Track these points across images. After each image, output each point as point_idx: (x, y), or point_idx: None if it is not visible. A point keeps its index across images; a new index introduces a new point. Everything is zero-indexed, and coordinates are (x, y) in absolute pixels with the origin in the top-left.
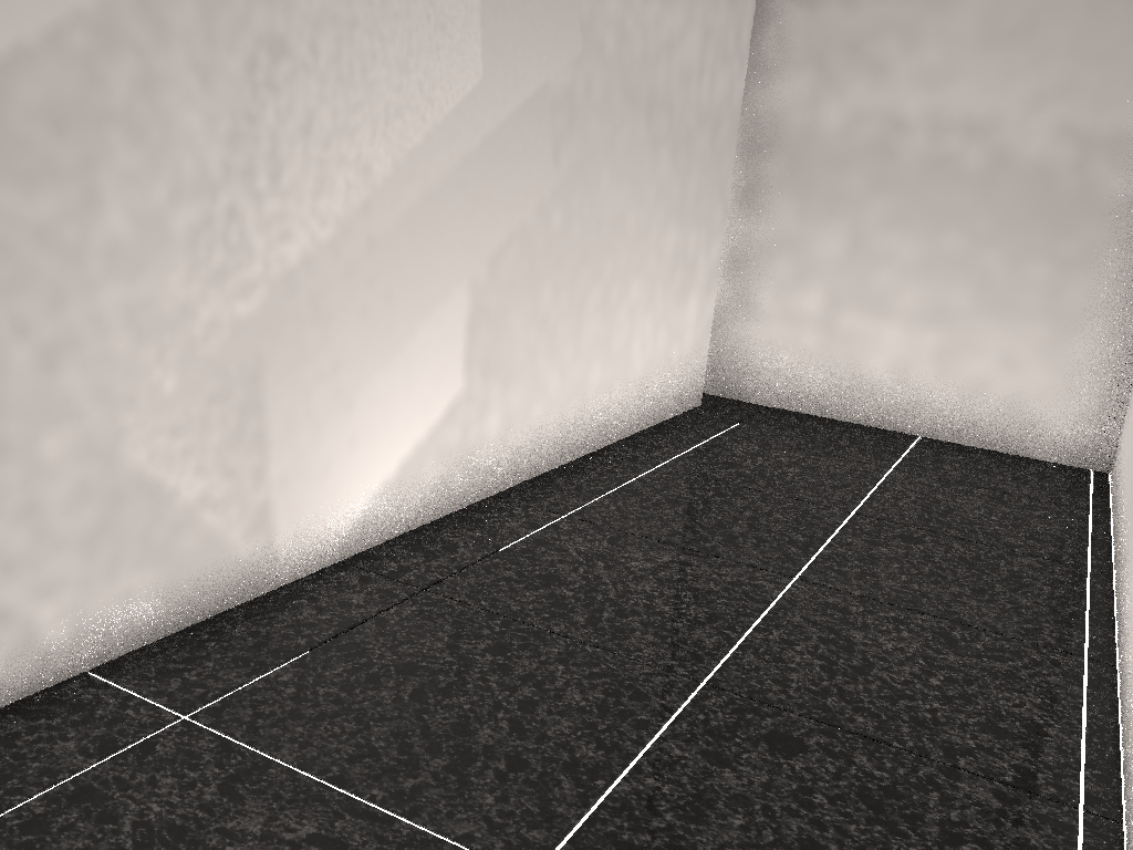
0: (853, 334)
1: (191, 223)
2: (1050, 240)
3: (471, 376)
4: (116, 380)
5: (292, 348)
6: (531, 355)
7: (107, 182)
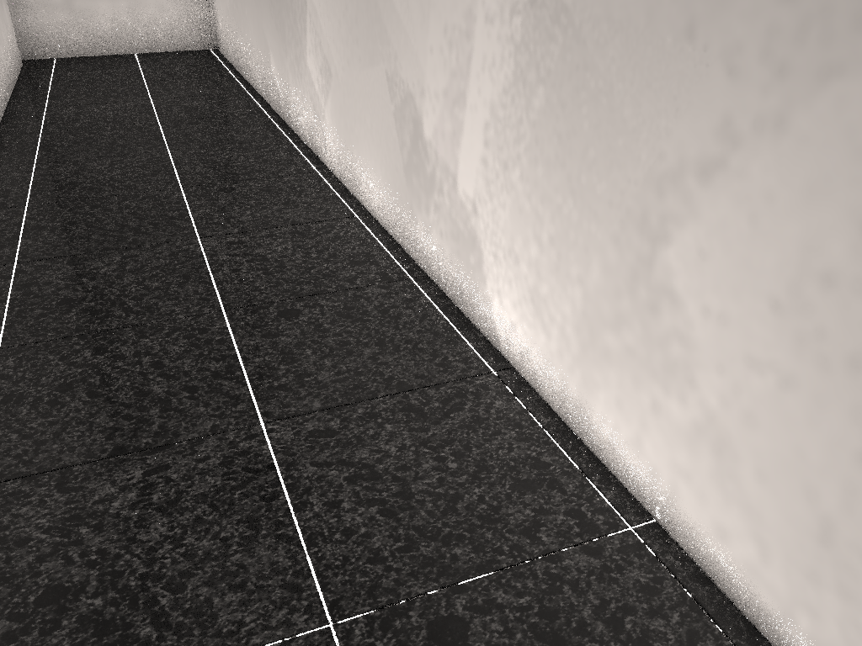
0: (84, 9)
1: None
2: None
3: None
4: None
5: None
6: None
7: None
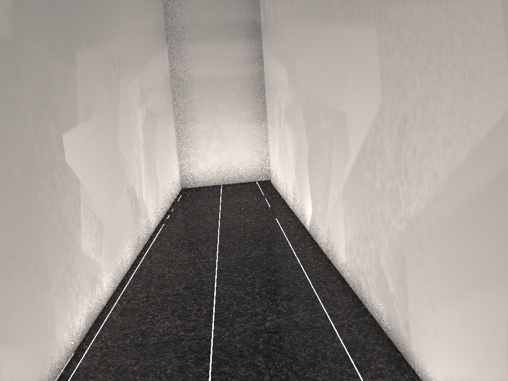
0: None
1: (389, 188)
2: None
3: None
4: (379, 234)
5: (413, 256)
6: None
7: (376, 171)
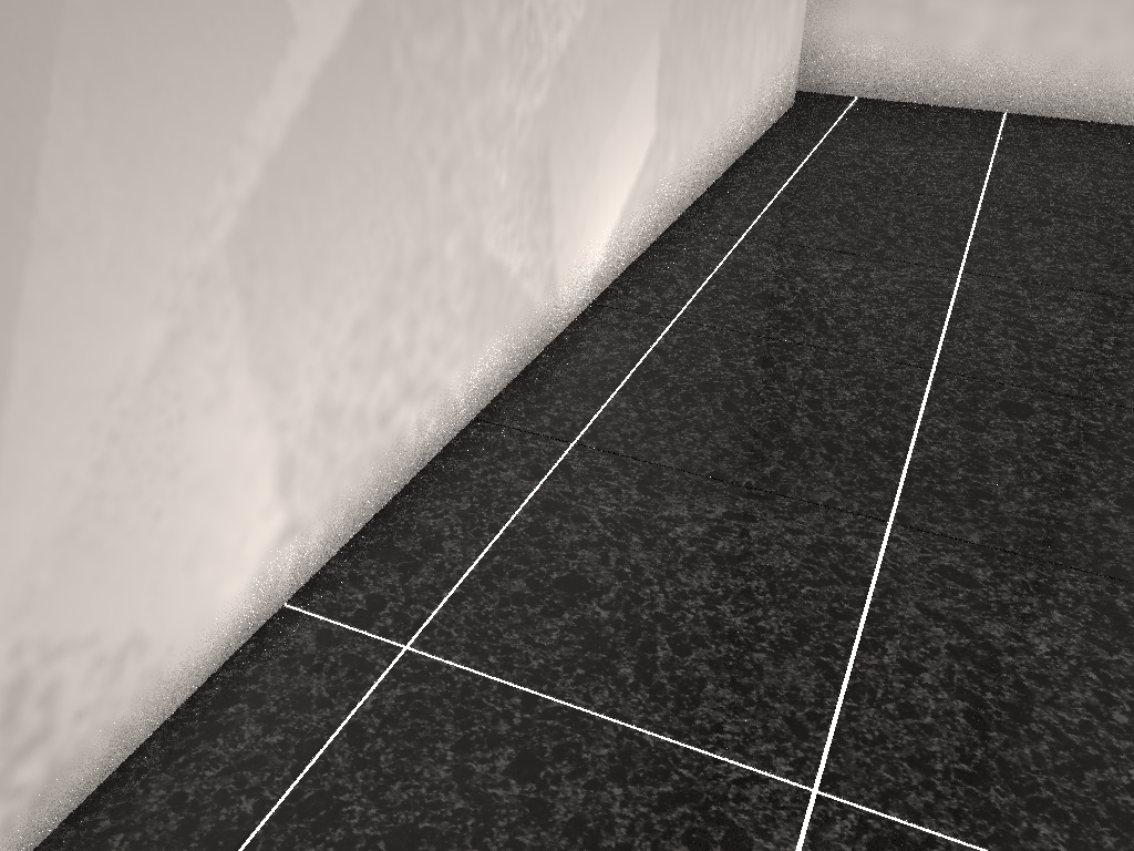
0: (942, 16)
1: (510, 31)
2: None
3: (660, 120)
4: (477, 184)
5: (563, 126)
6: (694, 89)
7: (467, 10)
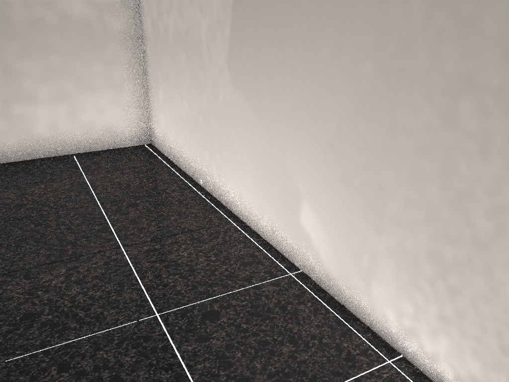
0: (22, 116)
1: None
2: (99, 53)
3: None
4: None
5: None
6: None
7: None
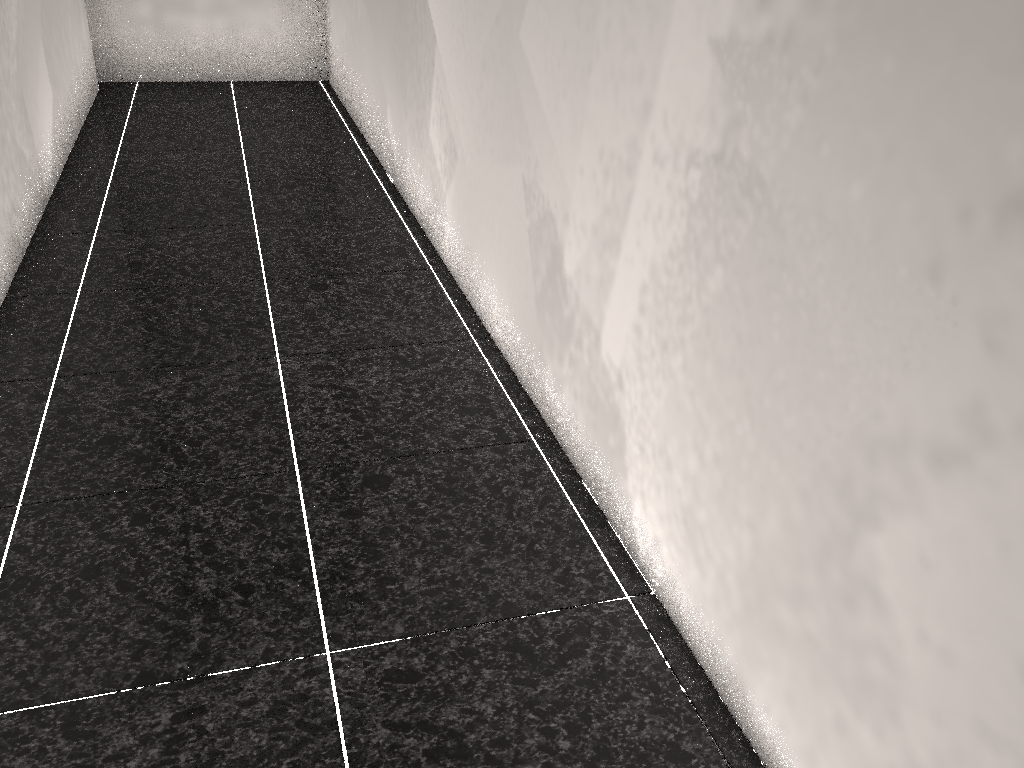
0: (176, 27)
1: (0, 31)
2: None
3: (52, 87)
4: (8, 107)
5: (24, 83)
6: (59, 71)
7: None
